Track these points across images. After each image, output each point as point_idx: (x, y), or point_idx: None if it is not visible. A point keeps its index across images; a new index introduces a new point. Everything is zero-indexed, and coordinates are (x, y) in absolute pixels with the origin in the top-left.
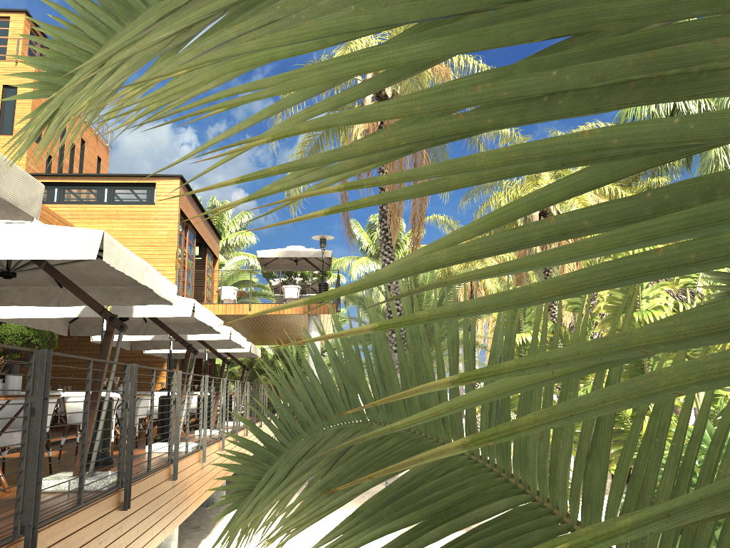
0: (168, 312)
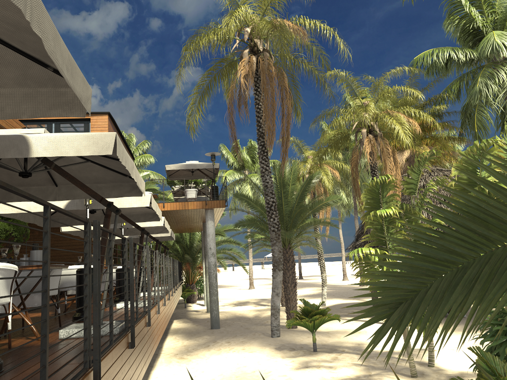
0: (132, 204)
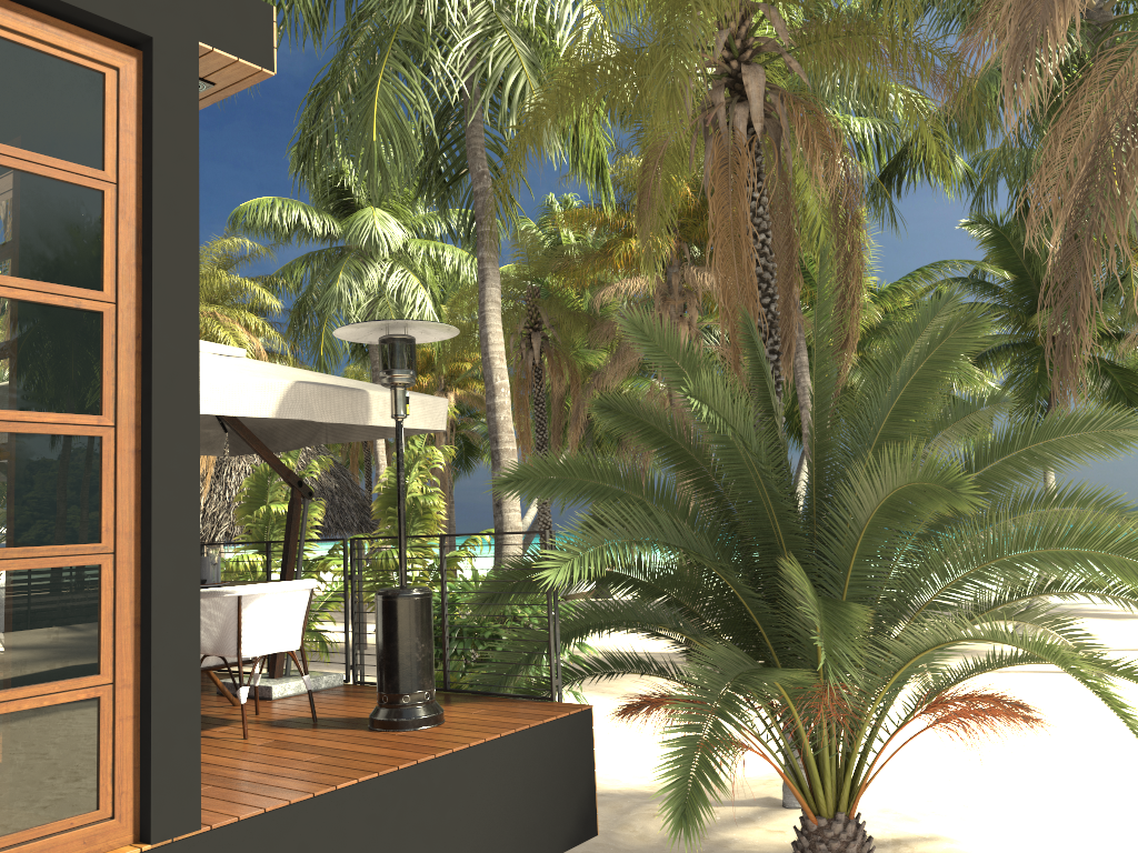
0: None
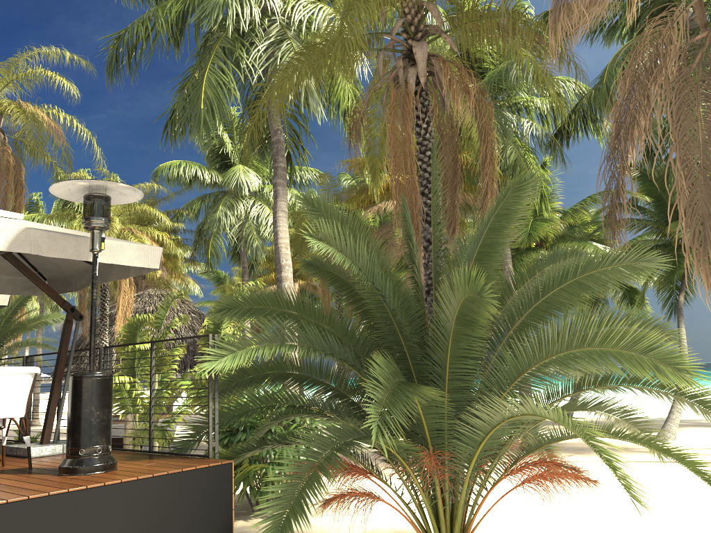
0: None
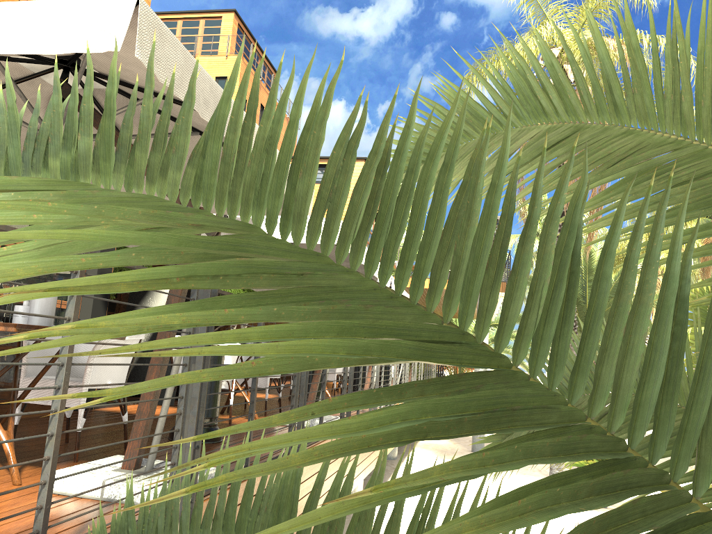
0: None
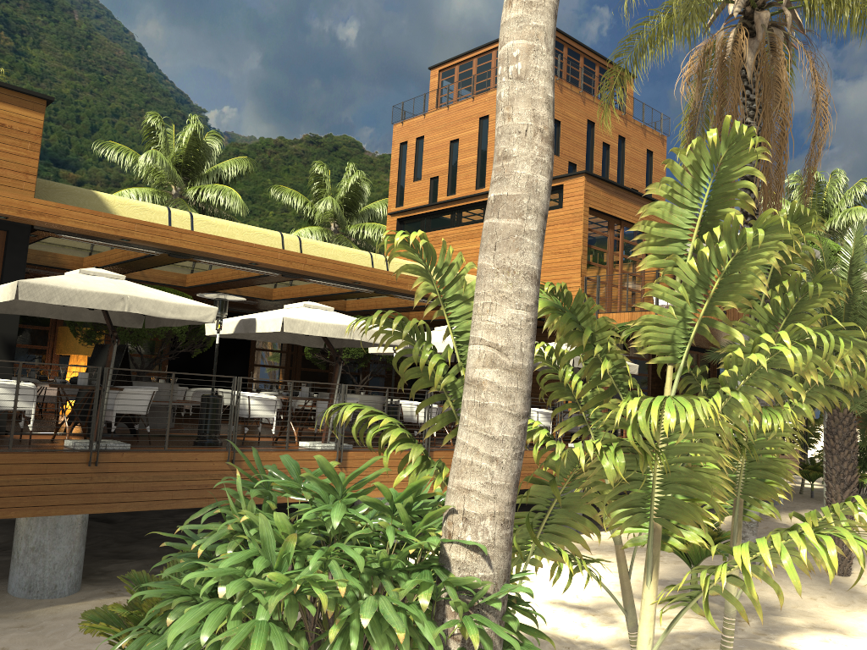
0: (270, 328)
